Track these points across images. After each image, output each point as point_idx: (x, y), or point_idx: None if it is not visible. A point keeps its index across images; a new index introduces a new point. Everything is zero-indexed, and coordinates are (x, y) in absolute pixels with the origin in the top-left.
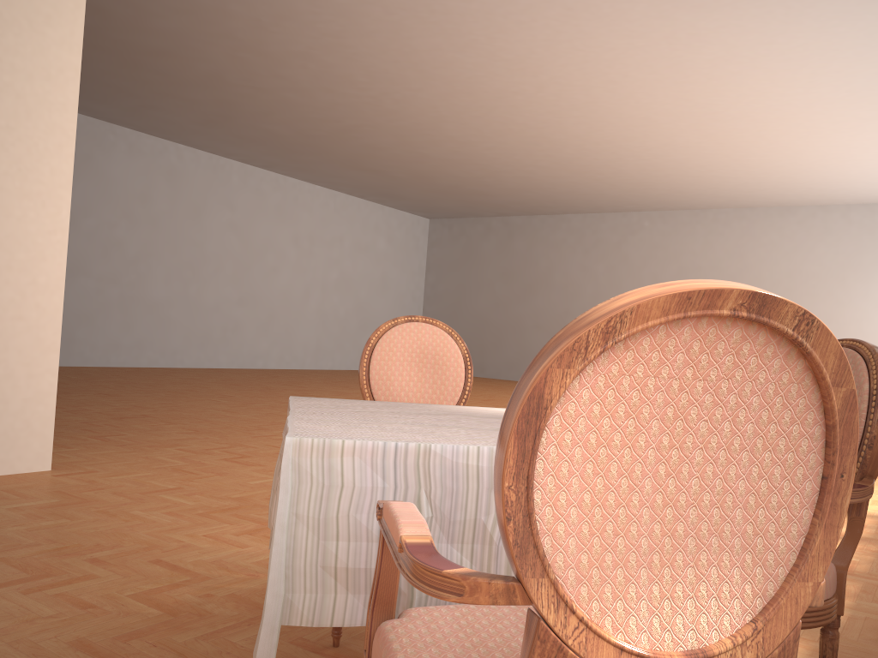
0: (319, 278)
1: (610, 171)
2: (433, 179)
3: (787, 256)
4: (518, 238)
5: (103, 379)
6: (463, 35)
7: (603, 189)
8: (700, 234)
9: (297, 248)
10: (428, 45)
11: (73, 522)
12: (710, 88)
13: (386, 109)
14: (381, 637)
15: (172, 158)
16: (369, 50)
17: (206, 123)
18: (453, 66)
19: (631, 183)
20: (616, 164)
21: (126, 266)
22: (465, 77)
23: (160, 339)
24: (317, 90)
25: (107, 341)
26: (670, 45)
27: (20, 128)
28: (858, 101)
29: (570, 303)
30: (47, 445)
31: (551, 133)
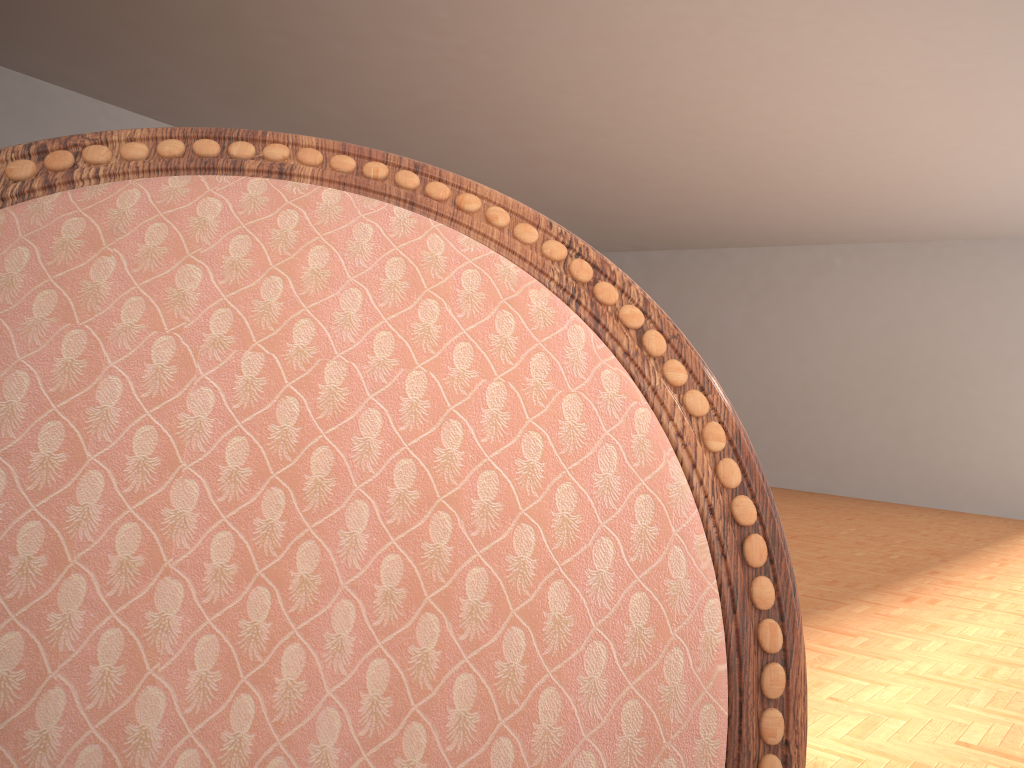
0: None
1: (799, 179)
2: (547, 193)
3: None
4: (659, 280)
5: None
6: None
7: (783, 209)
8: (914, 275)
9: None
10: None
11: None
12: (990, 21)
13: (479, 71)
14: None
15: None
16: None
17: (229, 100)
18: None
19: (825, 199)
20: (809, 166)
21: None
22: (598, 6)
23: None
24: (377, 36)
25: None
26: None
27: None
28: None
29: (729, 368)
30: None
31: (722, 112)
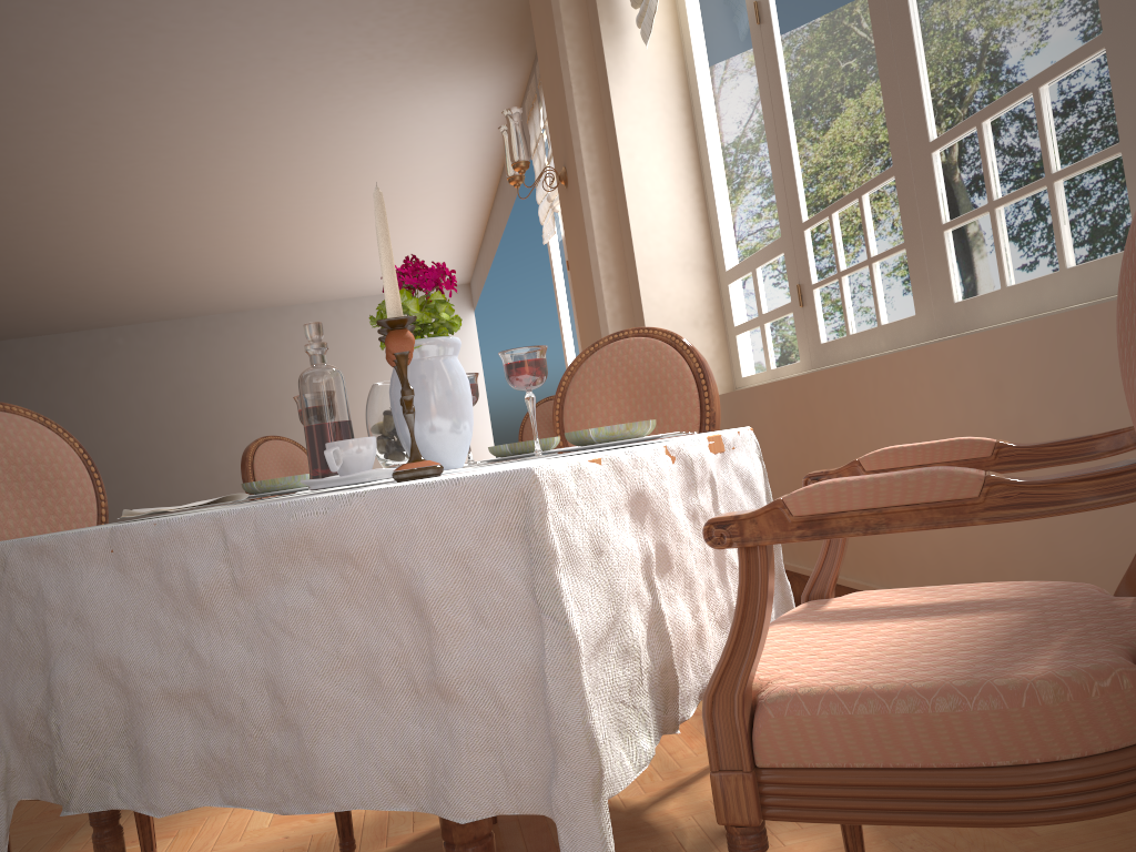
0: None
1: (86, 284)
2: None
3: (291, 359)
4: None
5: None
6: None
7: (69, 305)
8: (190, 346)
9: None
10: None
11: None
12: (226, 197)
13: None
14: None
15: None
16: None
17: None
18: None
19: (108, 296)
20: (96, 275)
21: None
22: None
23: None
24: None
25: None
26: (195, 159)
27: None
28: (360, 208)
29: None
30: None
31: (23, 245)
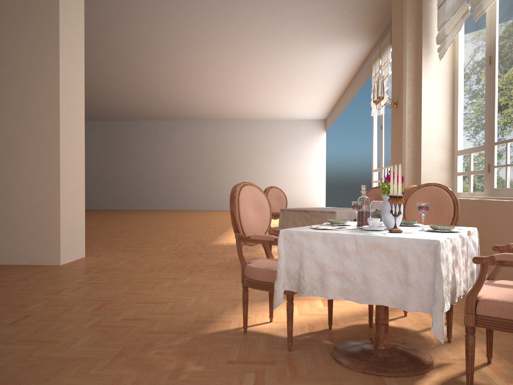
0: None
1: (176, 104)
2: None
3: (247, 142)
4: (112, 132)
5: None
6: (149, 51)
7: (167, 110)
8: (208, 132)
9: None
10: (128, 52)
11: (153, 263)
12: (240, 78)
13: None
14: None
15: None
16: (96, 51)
17: None
18: (133, 60)
19: (182, 109)
20: (181, 101)
21: None
22: (135, 65)
23: None
24: None
25: None
26: (233, 64)
27: (74, 117)
28: (290, 86)
29: (145, 167)
30: (84, 247)
31: (160, 88)
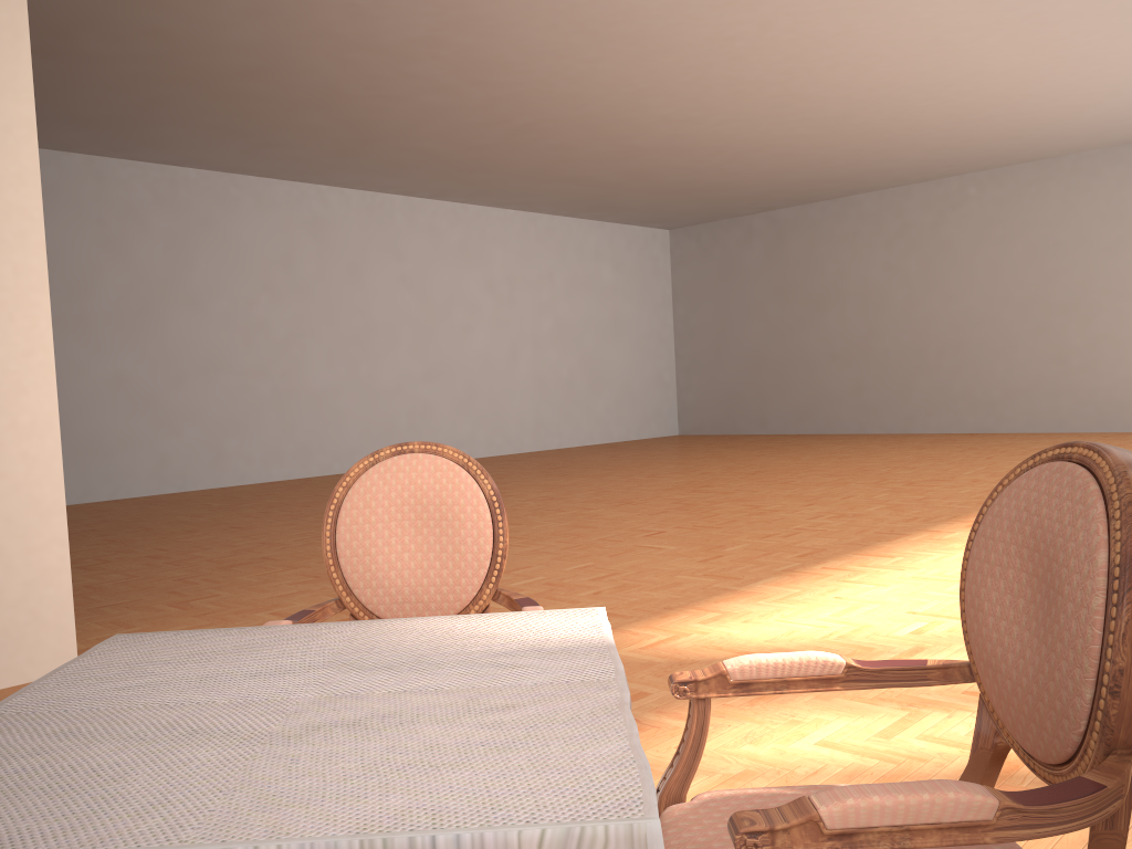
0: (527, 332)
1: (902, 126)
2: (657, 177)
3: None
4: (791, 238)
5: (250, 504)
6: None
7: (898, 153)
8: (1054, 194)
9: (493, 295)
10: None
11: None
12: None
13: (562, 94)
14: None
15: (314, 204)
16: (513, 18)
17: (342, 154)
18: (633, 17)
19: (937, 138)
20: (907, 114)
21: (275, 353)
22: (654, 30)
23: (331, 439)
24: (464, 85)
25: (265, 450)
26: None
27: None
28: None
29: (874, 319)
30: (68, 639)
31: (801, 86)
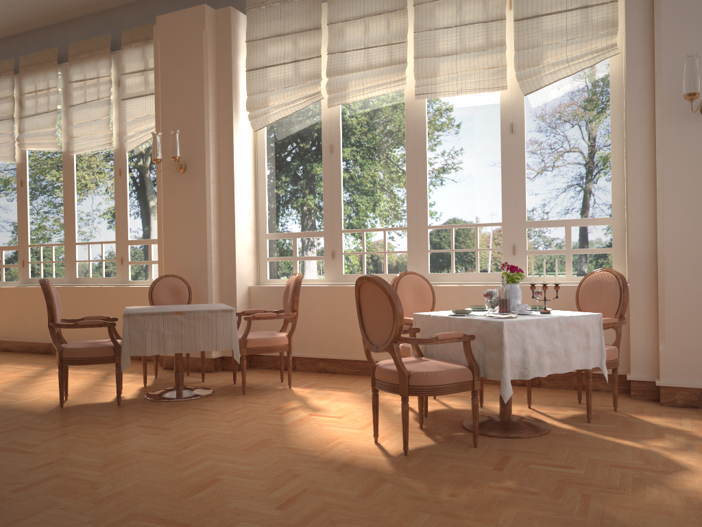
0: None
1: None
2: None
3: None
4: None
5: None
6: None
7: None
8: None
9: None
10: None
11: None
12: None
13: None
14: (254, 340)
15: None
16: None
17: None
18: None
19: None
20: None
21: None
22: None
23: None
24: None
25: None
26: None
27: None
28: None
29: None
30: None
31: None
